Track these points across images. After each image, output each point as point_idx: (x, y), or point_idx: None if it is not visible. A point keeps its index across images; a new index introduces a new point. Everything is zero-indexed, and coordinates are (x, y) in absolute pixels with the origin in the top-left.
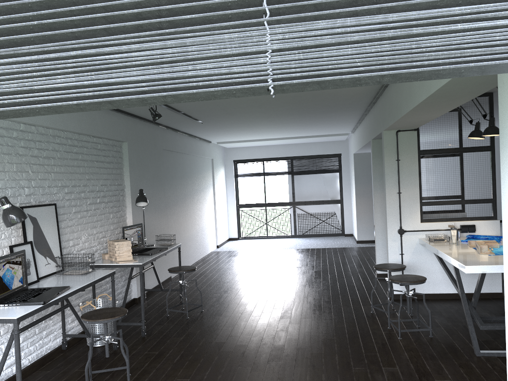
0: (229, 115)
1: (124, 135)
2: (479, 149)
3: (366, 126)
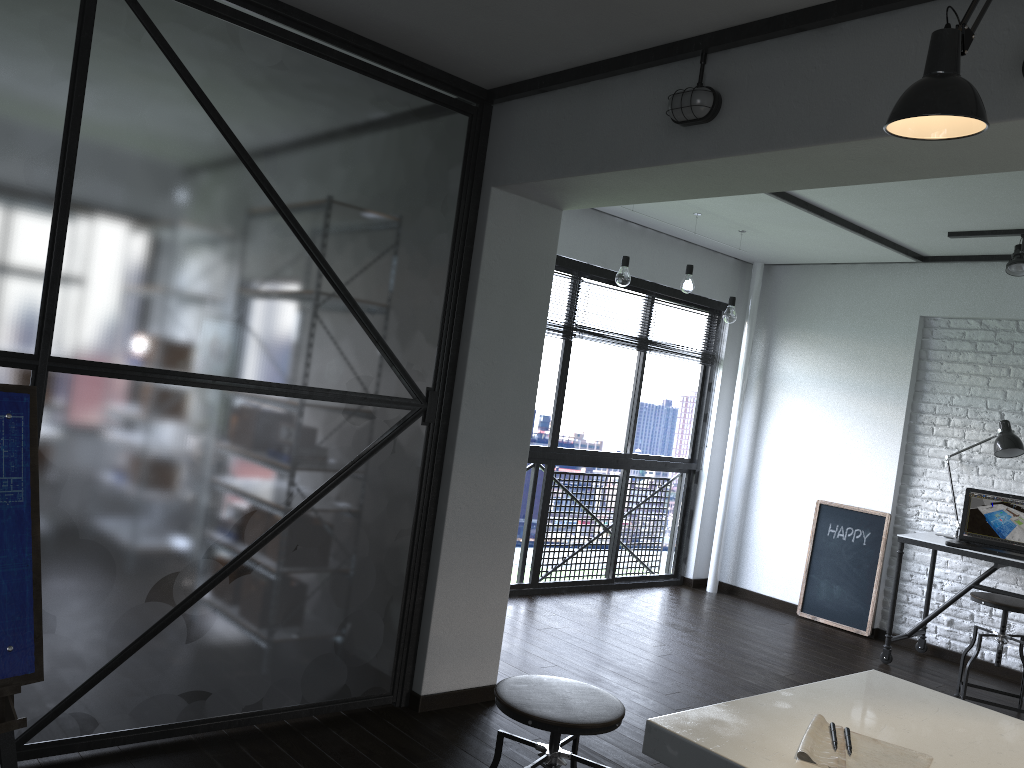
0: None
1: None
2: None
3: None
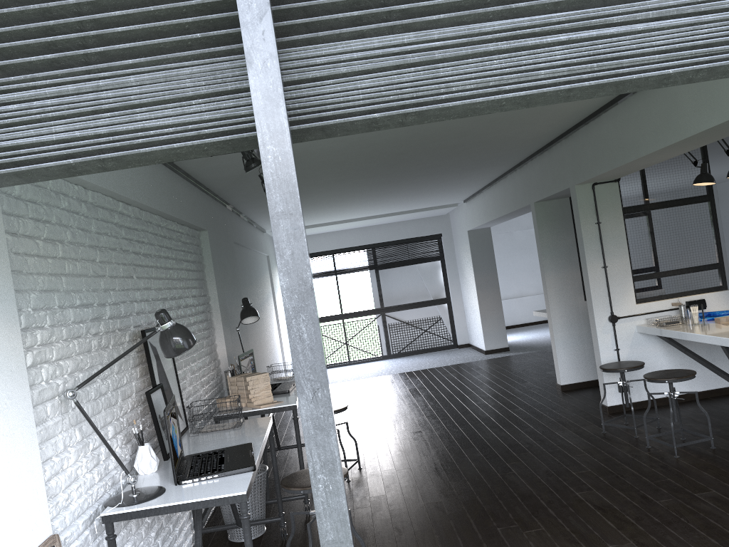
0: (338, 183)
1: (204, 220)
2: (696, 199)
3: (515, 187)
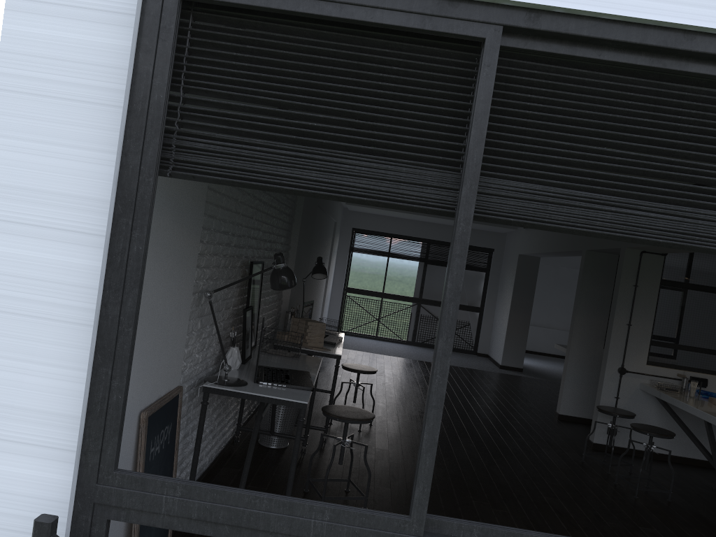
0: None
1: None
2: None
3: None
